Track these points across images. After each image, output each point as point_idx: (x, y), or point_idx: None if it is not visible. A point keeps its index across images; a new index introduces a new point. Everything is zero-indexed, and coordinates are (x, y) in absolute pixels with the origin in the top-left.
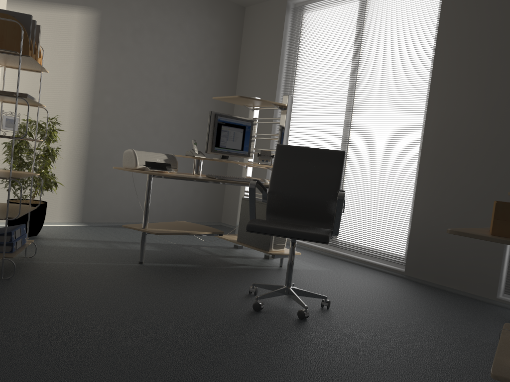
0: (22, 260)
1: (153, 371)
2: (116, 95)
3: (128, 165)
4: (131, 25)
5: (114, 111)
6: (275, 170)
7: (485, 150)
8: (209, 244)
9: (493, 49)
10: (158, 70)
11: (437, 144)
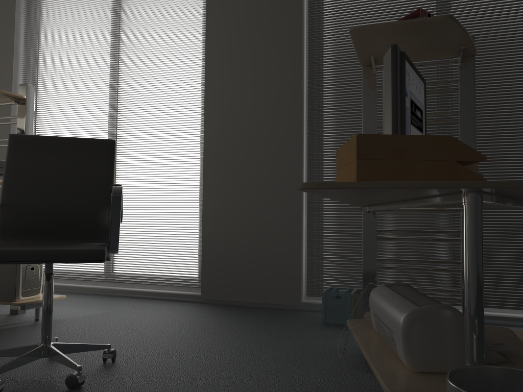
0: None
1: None
2: None
3: None
4: None
5: None
6: (9, 171)
7: (270, 144)
8: None
9: (264, 39)
10: None
11: (219, 143)
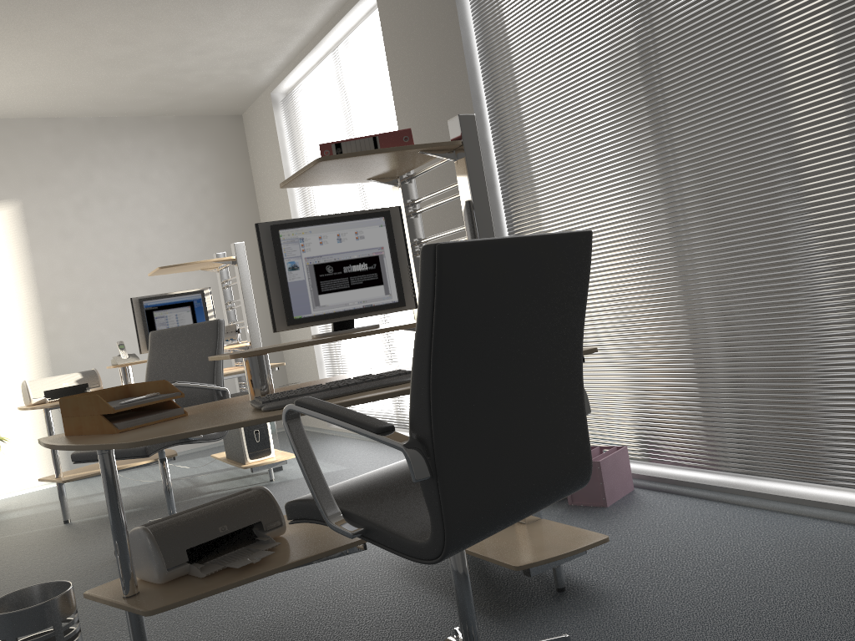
0: None
1: None
2: (74, 299)
3: (26, 401)
4: (70, 201)
5: (78, 320)
6: (149, 367)
7: None
8: (218, 469)
9: (440, 103)
10: (128, 246)
11: None
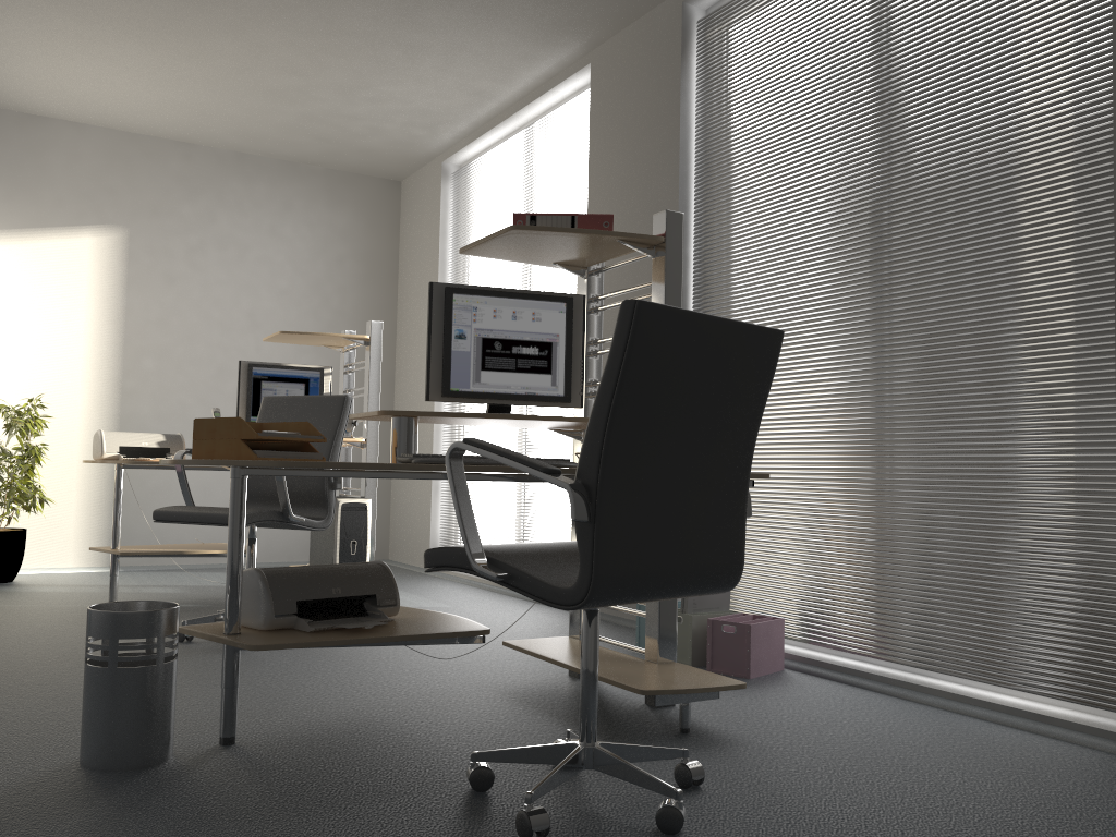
0: None
1: None
2: (163, 355)
3: (95, 454)
4: (184, 241)
5: (162, 381)
6: None
7: None
8: None
9: (641, 204)
10: (238, 307)
11: None
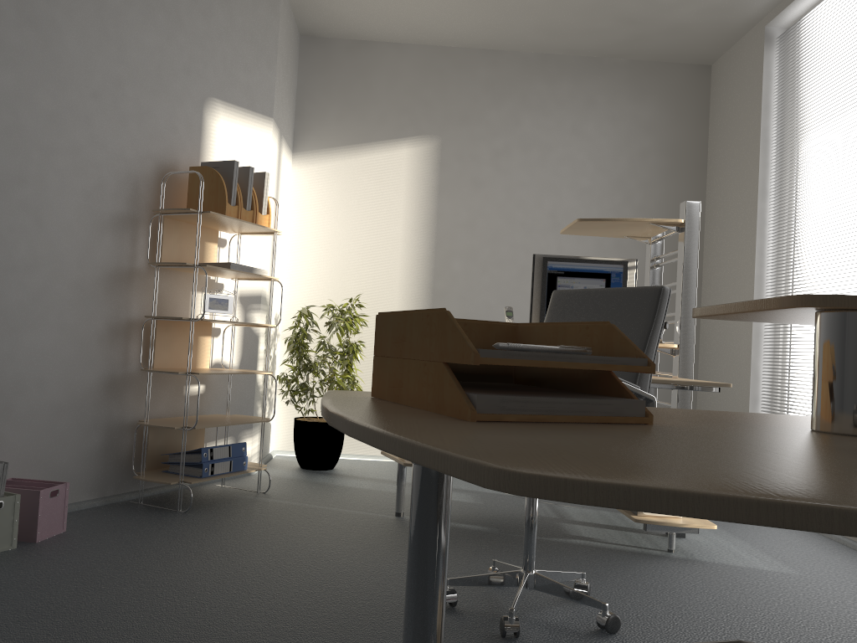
0: (246, 495)
1: (98, 642)
2: (469, 257)
3: None
4: (489, 146)
5: (468, 282)
6: None
7: None
8: None
9: None
10: (540, 207)
11: None
